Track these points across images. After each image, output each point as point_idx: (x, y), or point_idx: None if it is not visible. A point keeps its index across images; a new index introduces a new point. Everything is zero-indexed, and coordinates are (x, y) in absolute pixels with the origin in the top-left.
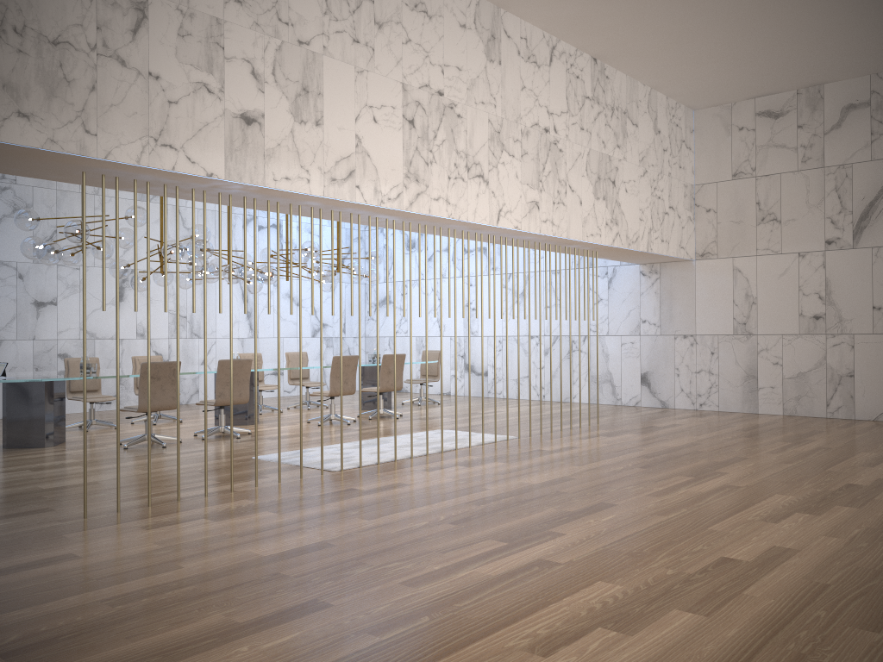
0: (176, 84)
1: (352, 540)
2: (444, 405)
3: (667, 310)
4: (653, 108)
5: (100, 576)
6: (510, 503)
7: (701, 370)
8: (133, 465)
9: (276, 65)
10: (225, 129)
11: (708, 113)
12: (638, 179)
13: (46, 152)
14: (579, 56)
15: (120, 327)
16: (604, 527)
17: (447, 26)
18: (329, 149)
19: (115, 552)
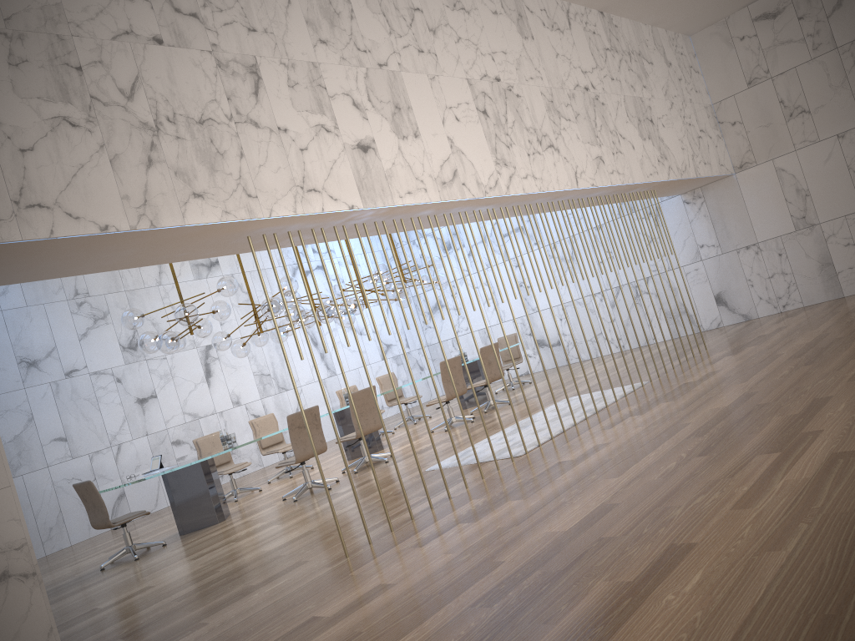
0: (301, 131)
1: (627, 495)
2: (537, 382)
3: (722, 229)
4: (658, 43)
5: (437, 590)
6: (729, 426)
7: (774, 273)
8: (323, 509)
9: (368, 91)
10: (349, 162)
11: (704, 34)
12: (669, 112)
13: (222, 224)
14: (589, 13)
15: (216, 401)
16: (849, 414)
17: (483, 16)
18: (432, 156)
19: (420, 570)
